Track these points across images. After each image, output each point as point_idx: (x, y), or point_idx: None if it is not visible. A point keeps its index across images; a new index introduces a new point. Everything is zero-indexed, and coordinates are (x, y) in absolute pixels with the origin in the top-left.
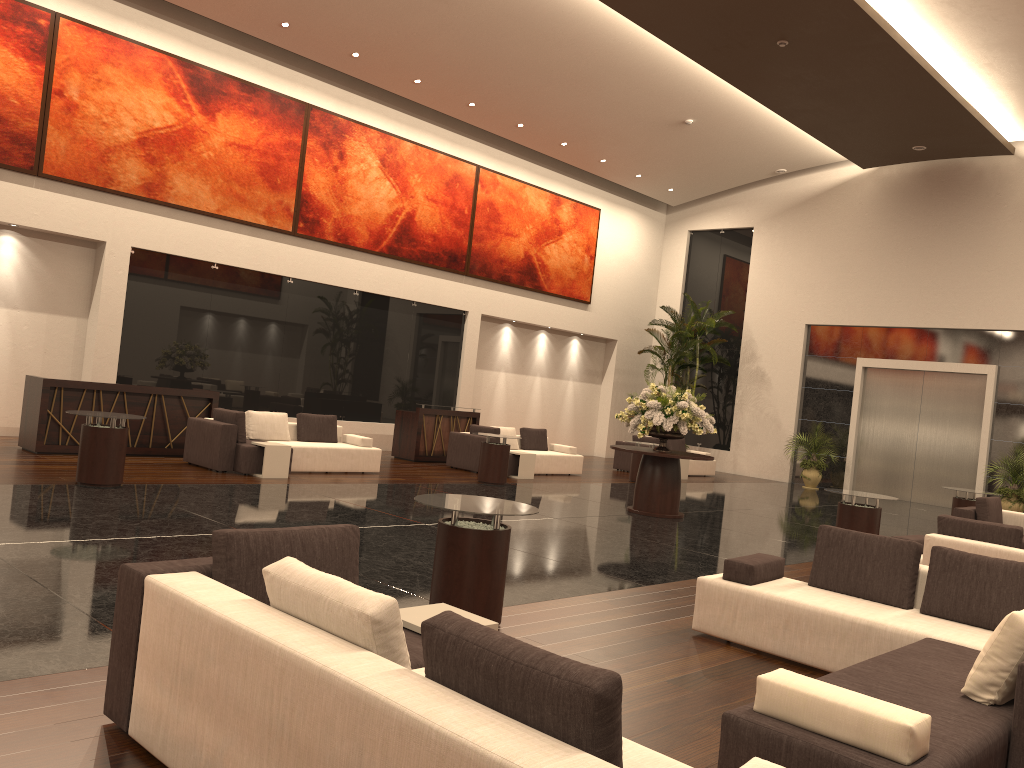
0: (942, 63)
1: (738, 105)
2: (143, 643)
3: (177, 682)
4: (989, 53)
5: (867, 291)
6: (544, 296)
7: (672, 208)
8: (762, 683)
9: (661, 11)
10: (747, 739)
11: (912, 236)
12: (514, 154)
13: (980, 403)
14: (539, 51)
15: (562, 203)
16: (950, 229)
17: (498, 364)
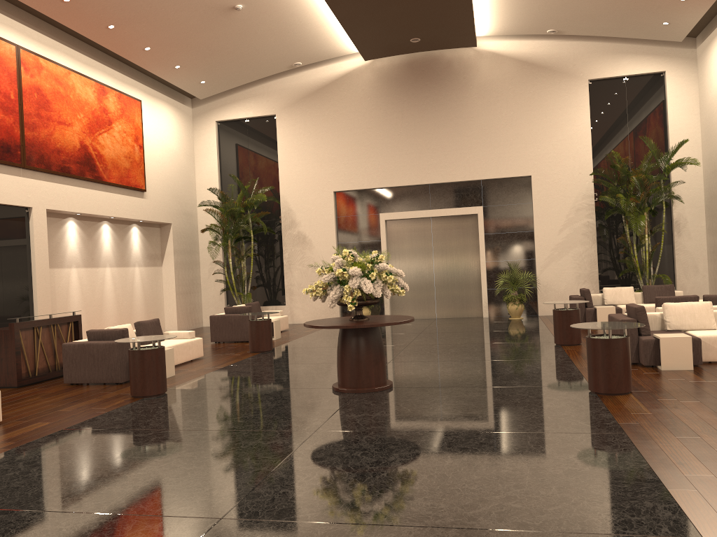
0: None
1: None
2: None
3: None
4: None
5: (379, 160)
6: (105, 186)
7: (197, 102)
8: None
9: None
10: None
11: (407, 114)
12: (53, 38)
13: (475, 236)
14: None
15: (107, 93)
16: (435, 106)
17: (68, 260)
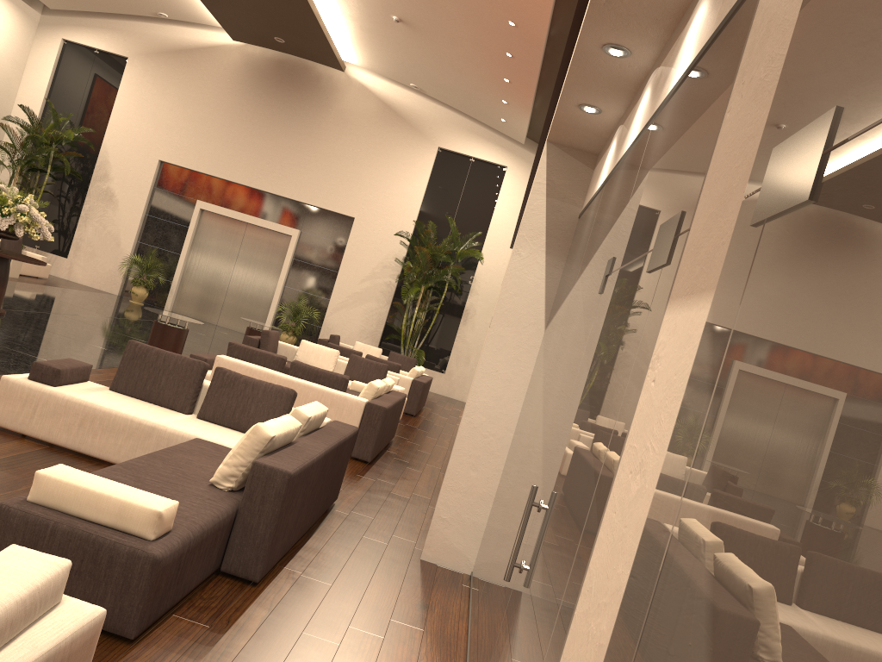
0: None
1: None
2: None
3: None
4: None
5: (216, 146)
6: None
7: (49, 10)
8: (40, 477)
9: None
10: (16, 526)
11: (260, 111)
12: None
13: (283, 257)
14: None
15: None
16: (289, 115)
17: None
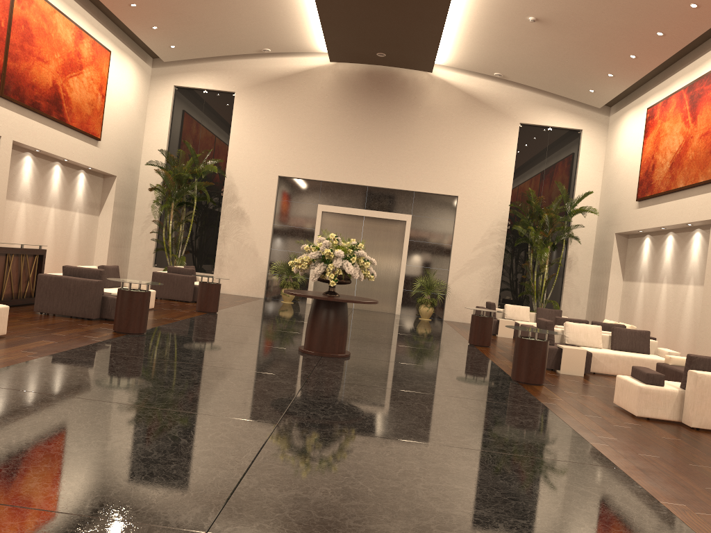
0: None
1: None
2: None
3: None
4: None
5: (326, 155)
6: (66, 128)
7: (158, 63)
8: None
9: None
10: None
11: (359, 118)
12: None
13: (400, 240)
14: None
15: (84, 38)
16: (385, 117)
17: (20, 194)
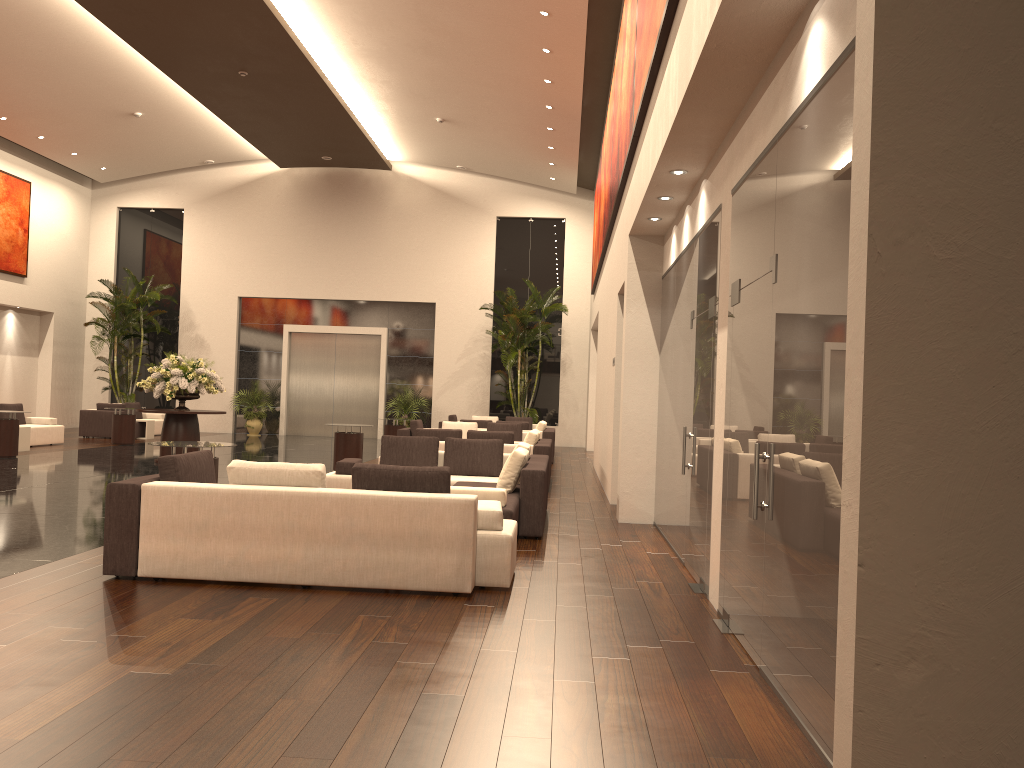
0: (354, 104)
1: (187, 107)
2: (148, 521)
3: (192, 532)
4: (387, 104)
5: (289, 269)
6: None
7: (98, 184)
8: None
9: (147, 33)
10: None
11: (321, 226)
12: None
13: (377, 357)
14: (6, 37)
15: None
16: (349, 223)
17: None
